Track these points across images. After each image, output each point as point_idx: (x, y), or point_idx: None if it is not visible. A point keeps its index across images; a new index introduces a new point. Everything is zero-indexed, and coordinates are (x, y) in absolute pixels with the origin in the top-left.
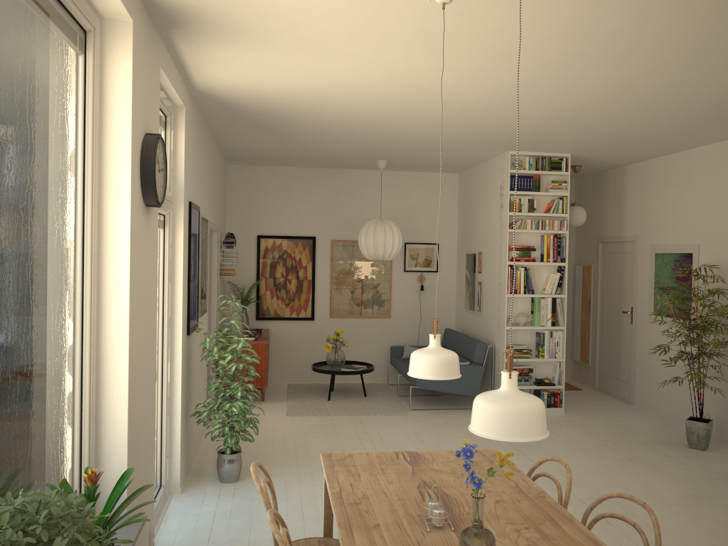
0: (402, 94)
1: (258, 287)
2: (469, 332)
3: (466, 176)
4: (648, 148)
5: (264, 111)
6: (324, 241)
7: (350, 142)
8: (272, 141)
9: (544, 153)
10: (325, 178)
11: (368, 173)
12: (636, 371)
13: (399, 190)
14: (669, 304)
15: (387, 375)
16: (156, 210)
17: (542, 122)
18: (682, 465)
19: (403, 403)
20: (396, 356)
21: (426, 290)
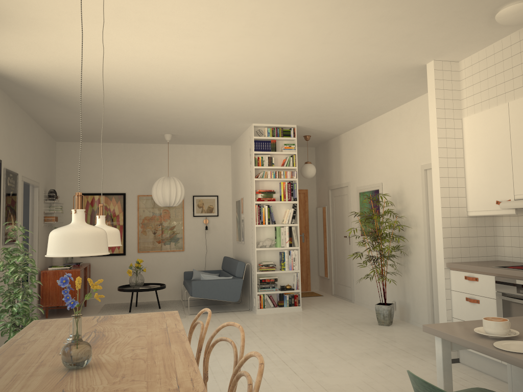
0: (143, 72)
1: None
2: (239, 257)
3: (234, 146)
4: (345, 119)
5: (51, 89)
6: (132, 196)
7: (135, 118)
8: (76, 118)
9: (277, 124)
10: (132, 150)
11: (164, 146)
12: (354, 277)
13: (187, 158)
14: (360, 223)
15: (182, 293)
16: None
17: (258, 96)
18: (368, 335)
19: (186, 311)
20: (187, 279)
21: (210, 229)
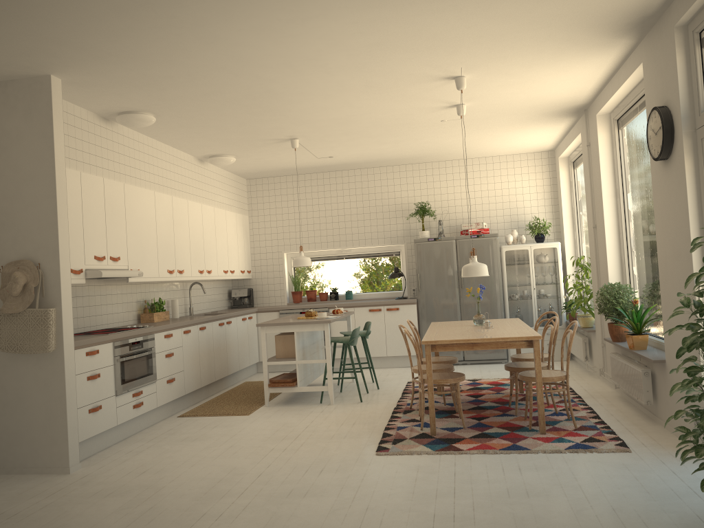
0: None
1: None
2: None
3: None
4: None
5: None
6: None
7: None
8: None
9: None
10: None
11: None
12: None
13: None
14: None
15: None
16: (679, 153)
17: None
18: None
19: None
20: None
21: None
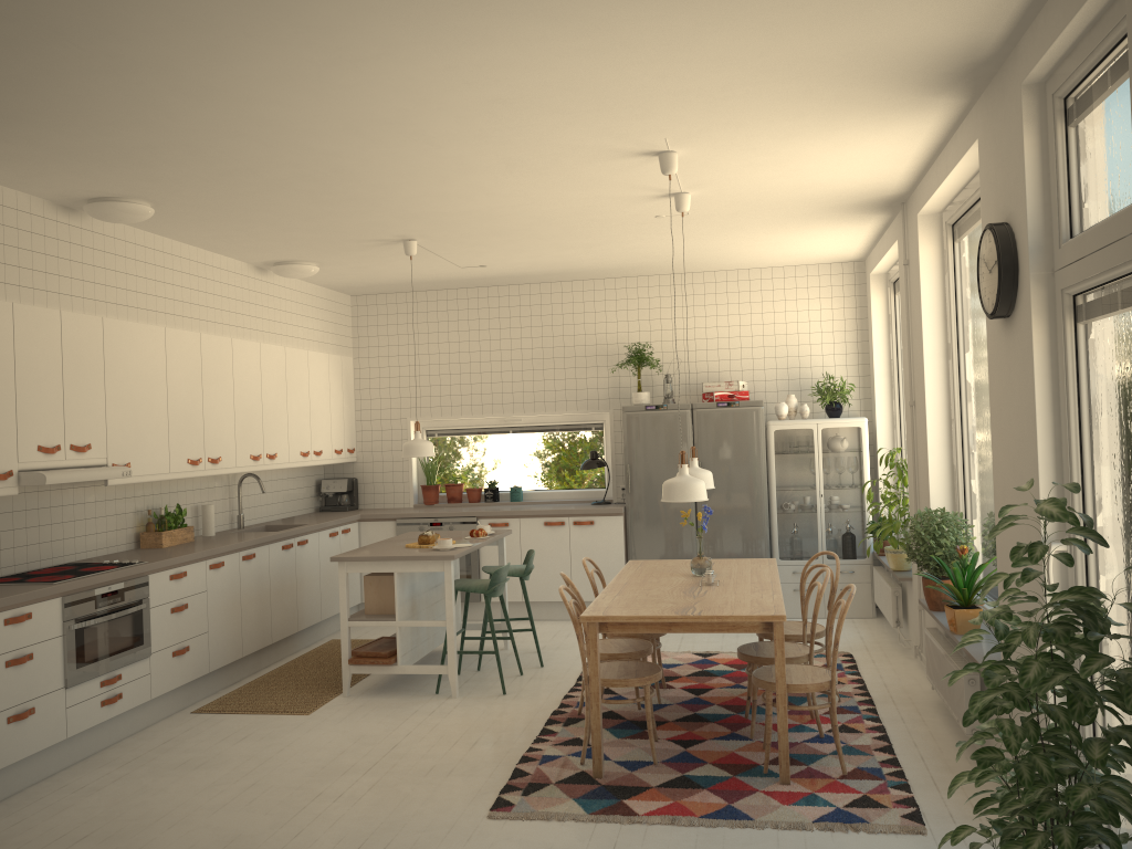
0: None
1: None
2: None
3: None
4: None
5: None
6: None
7: None
8: None
9: None
10: None
11: None
12: None
13: None
14: None
15: None
16: (1025, 311)
17: None
18: None
19: None
20: None
21: None
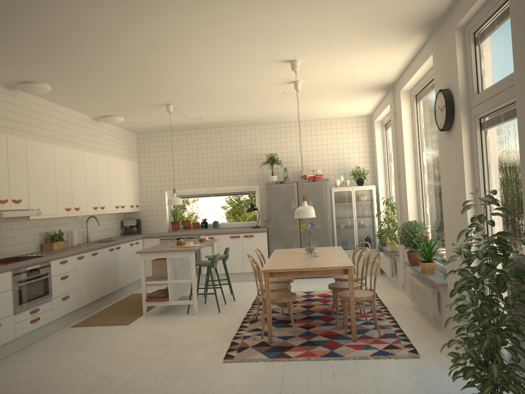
0: None
1: None
2: None
3: None
4: None
5: None
6: None
7: None
8: None
9: None
10: None
11: None
12: None
13: None
14: None
15: None
16: (458, 126)
17: None
18: None
19: None
20: None
21: None
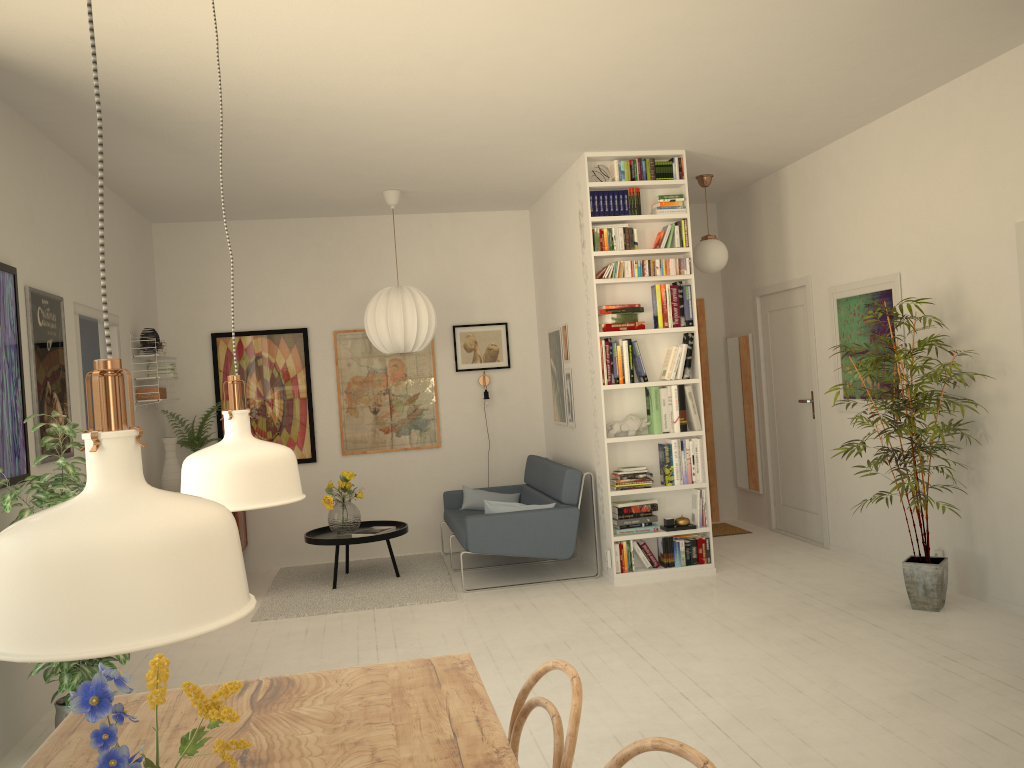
0: (330, 24)
1: (220, 417)
2: (563, 457)
3: (538, 211)
4: (804, 127)
5: (116, 92)
6: (322, 334)
7: (316, 155)
8: (185, 163)
9: (642, 151)
10: (315, 233)
11: (384, 221)
12: (828, 493)
13: (436, 244)
14: (858, 372)
15: (443, 538)
16: None
17: (607, 77)
18: (900, 640)
19: (457, 581)
20: (453, 507)
21: (495, 398)
